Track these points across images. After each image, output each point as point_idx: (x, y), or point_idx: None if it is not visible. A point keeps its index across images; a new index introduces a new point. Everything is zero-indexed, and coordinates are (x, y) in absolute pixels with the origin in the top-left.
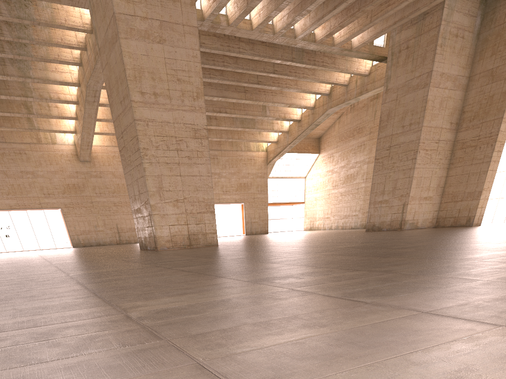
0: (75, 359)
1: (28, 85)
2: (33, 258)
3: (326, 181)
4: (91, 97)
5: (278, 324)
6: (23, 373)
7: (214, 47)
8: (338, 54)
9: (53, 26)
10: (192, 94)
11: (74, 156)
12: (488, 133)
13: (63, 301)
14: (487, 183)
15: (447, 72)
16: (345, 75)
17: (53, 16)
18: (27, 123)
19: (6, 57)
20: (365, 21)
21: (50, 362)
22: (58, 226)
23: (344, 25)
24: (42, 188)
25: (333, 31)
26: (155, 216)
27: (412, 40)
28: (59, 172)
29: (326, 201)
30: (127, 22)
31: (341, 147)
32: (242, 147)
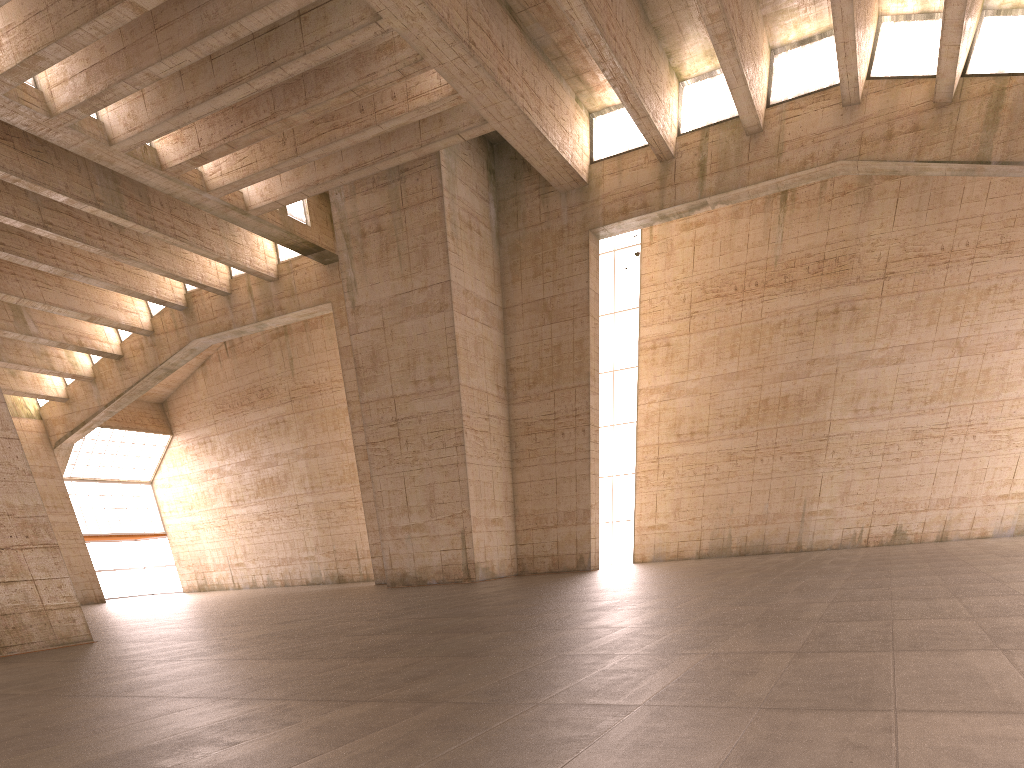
0: None
1: None
2: None
3: (211, 491)
4: None
5: None
6: None
7: None
8: (216, 214)
9: None
10: None
11: None
12: (571, 410)
13: None
14: (593, 496)
15: (473, 291)
16: (219, 272)
17: None
18: None
19: None
20: (283, 151)
21: None
22: None
23: (239, 145)
24: None
25: (211, 153)
26: None
27: (387, 216)
28: None
29: (225, 531)
30: None
31: (227, 425)
32: None
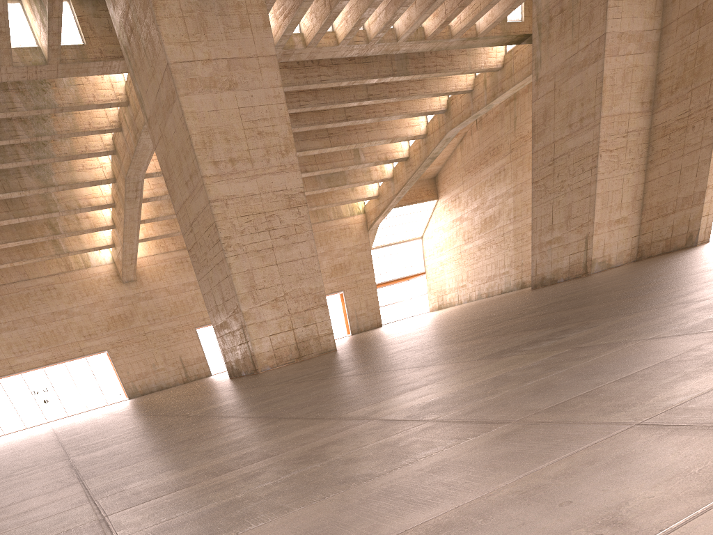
0: (422, 463)
1: (51, 196)
2: (99, 418)
3: (454, 235)
4: (132, 192)
5: (660, 372)
6: (378, 488)
7: (287, 83)
8: (458, 47)
9: (79, 108)
10: (279, 148)
11: (115, 277)
12: (703, 103)
13: (247, 432)
14: (712, 177)
15: (628, 30)
16: (467, 77)
17: (78, 95)
18: (53, 247)
19: (21, 167)
20: None
21: (390, 473)
22: (106, 375)
23: (466, 4)
24: (81, 329)
25: (451, 16)
26: (251, 327)
27: None
28: (99, 303)
29: (458, 263)
30: (186, 73)
31: (469, 182)
32: (331, 215)
